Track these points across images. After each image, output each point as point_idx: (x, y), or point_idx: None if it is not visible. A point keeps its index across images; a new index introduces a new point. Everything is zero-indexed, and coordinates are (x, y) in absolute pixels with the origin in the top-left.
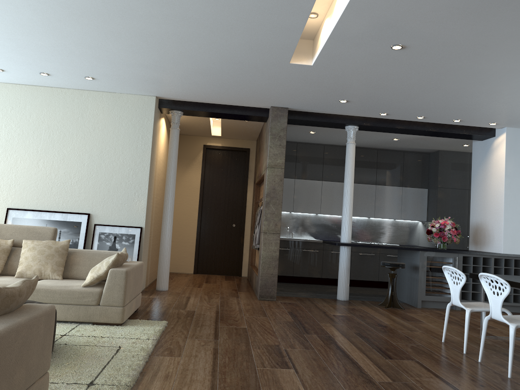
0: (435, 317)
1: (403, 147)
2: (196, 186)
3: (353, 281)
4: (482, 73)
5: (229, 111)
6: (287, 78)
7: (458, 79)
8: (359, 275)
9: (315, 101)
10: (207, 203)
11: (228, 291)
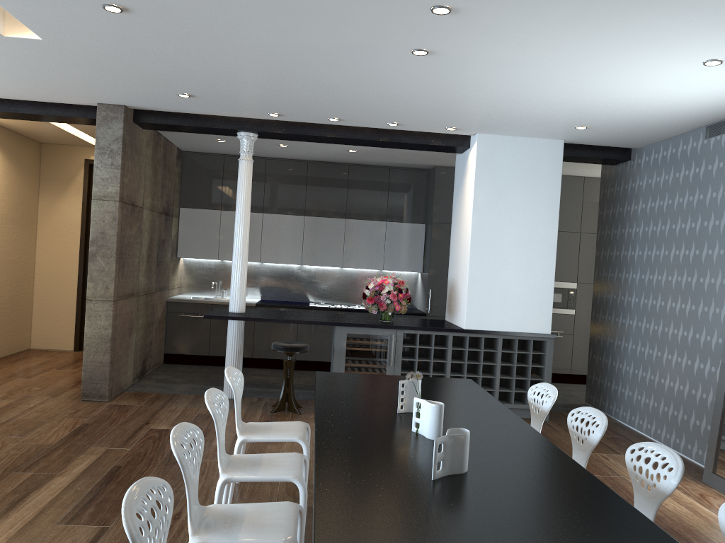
0: None
1: (382, 162)
2: (75, 221)
3: (301, 363)
4: (314, 51)
5: (42, 111)
6: (43, 60)
7: (294, 61)
8: (310, 354)
9: (147, 96)
10: None
11: (65, 384)
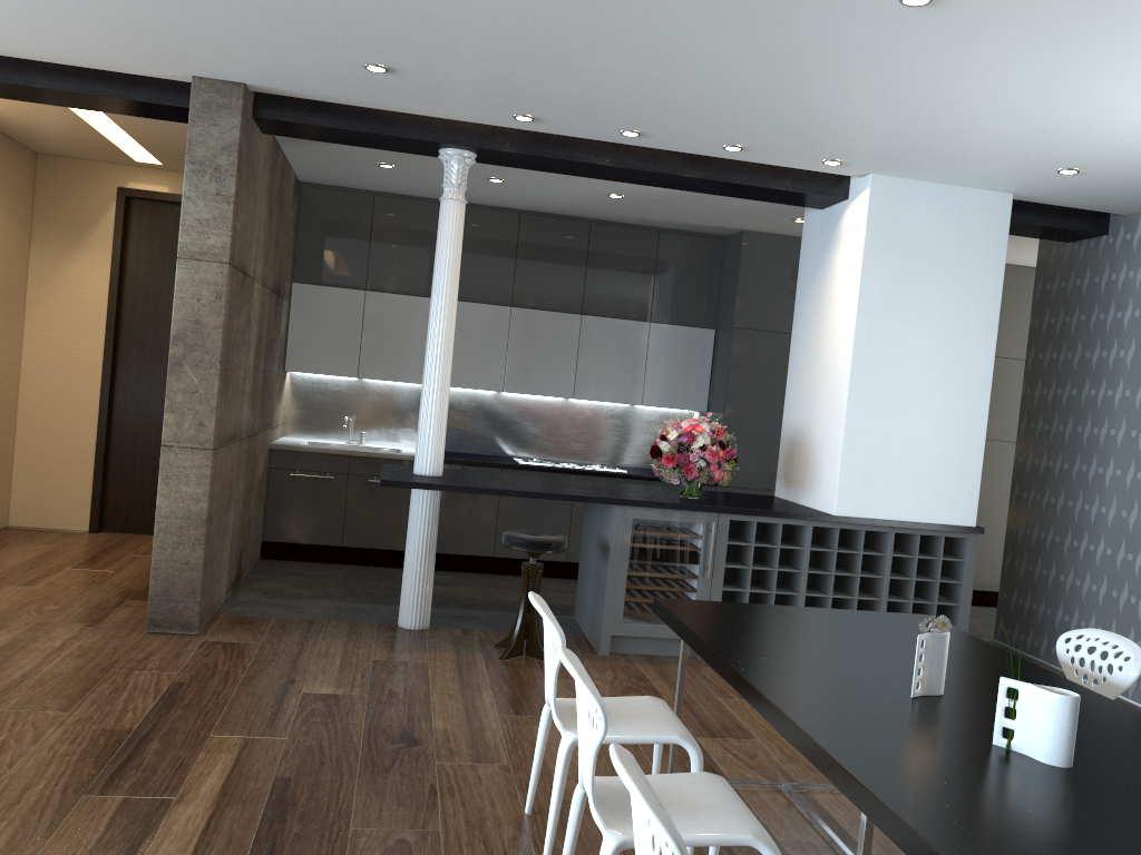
0: (615, 692)
1: (653, 219)
2: (97, 299)
3: (503, 562)
4: None
5: (79, 86)
6: None
7: (647, 6)
8: None
9: (301, 66)
10: (132, 347)
11: (101, 598)
